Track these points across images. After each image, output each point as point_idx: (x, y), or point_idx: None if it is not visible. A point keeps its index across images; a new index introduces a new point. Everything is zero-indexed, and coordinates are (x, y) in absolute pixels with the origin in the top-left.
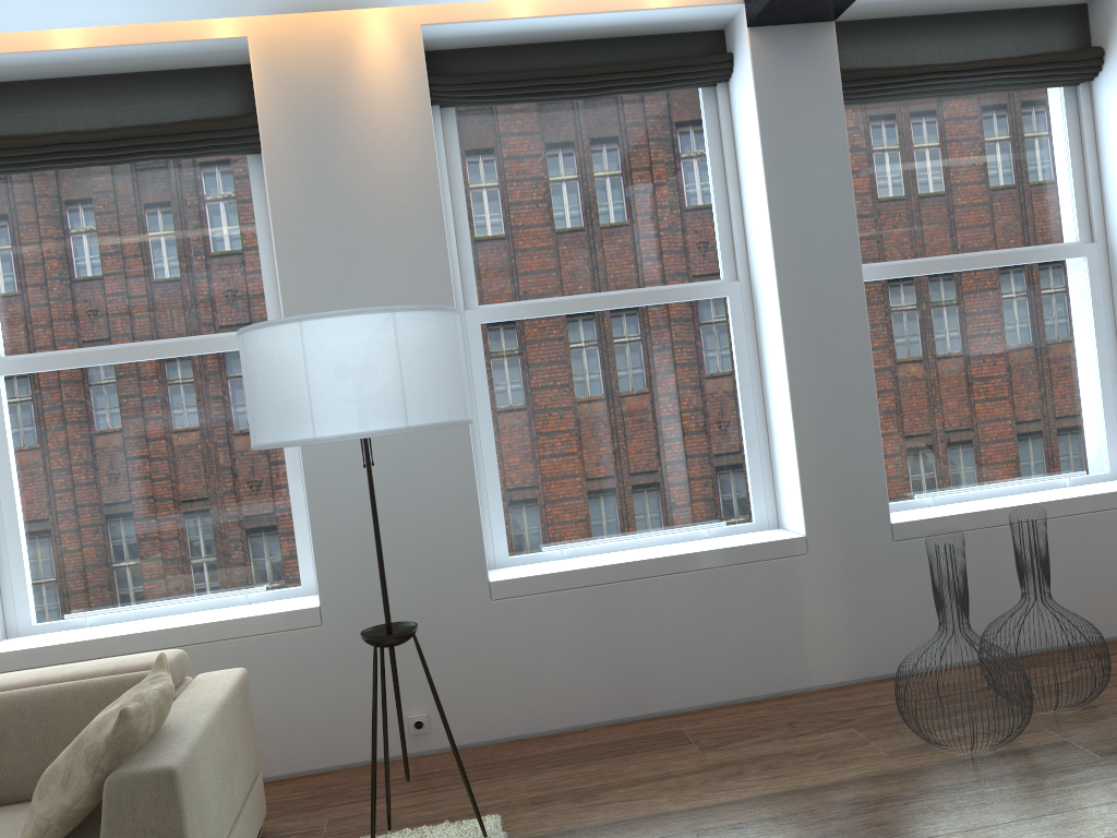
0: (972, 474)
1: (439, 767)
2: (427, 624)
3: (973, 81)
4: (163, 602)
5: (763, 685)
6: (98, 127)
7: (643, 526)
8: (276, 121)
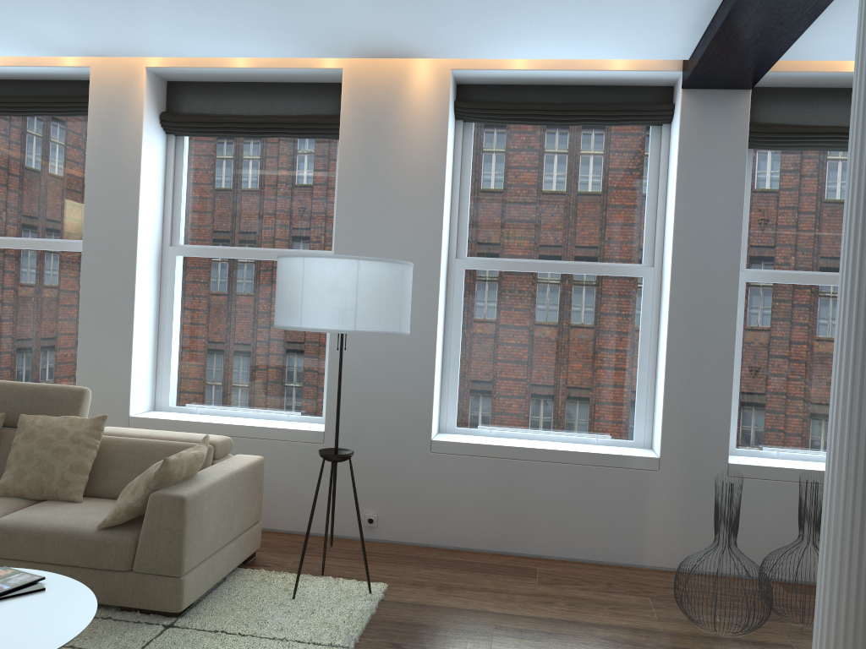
0: (816, 441)
1: (374, 550)
2: (387, 458)
3: None
4: (240, 409)
5: (607, 555)
6: (254, 113)
7: (551, 426)
8: (350, 123)
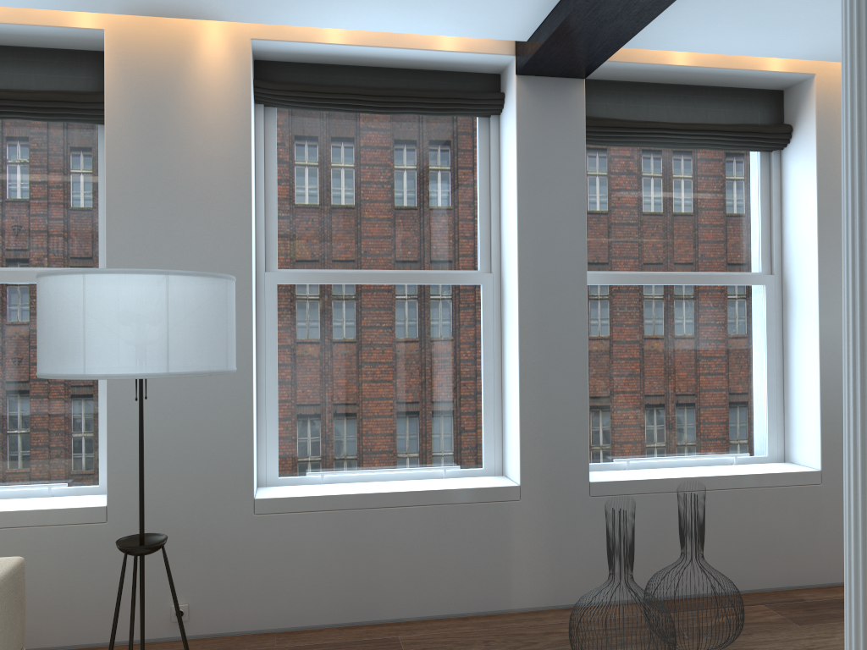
0: (661, 446)
1: None
2: (197, 529)
3: (691, 138)
4: None
5: (472, 605)
6: None
7: (392, 463)
8: (120, 101)
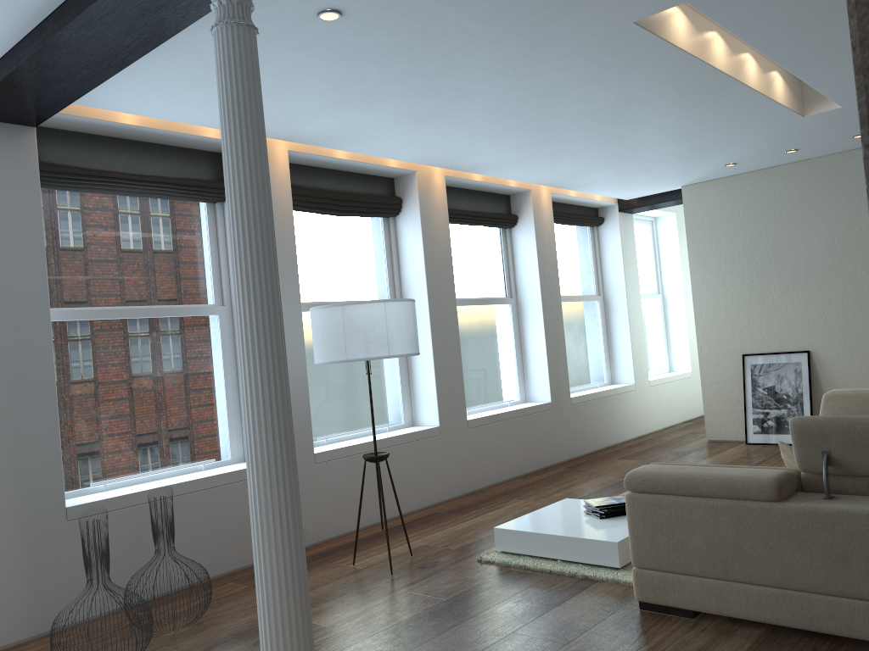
0: (136, 465)
1: None
2: None
3: (145, 188)
4: None
5: None
6: None
7: None
8: None
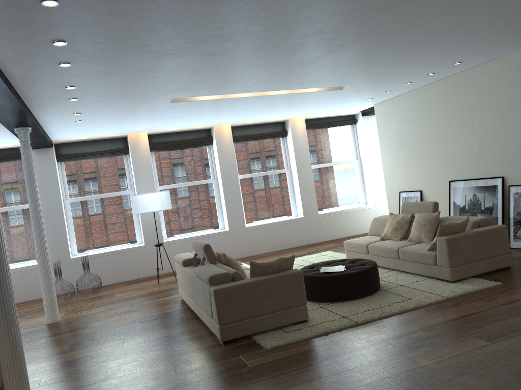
0: (101, 245)
1: None
2: None
3: (96, 156)
4: None
5: (38, 296)
6: None
7: (14, 262)
8: None
